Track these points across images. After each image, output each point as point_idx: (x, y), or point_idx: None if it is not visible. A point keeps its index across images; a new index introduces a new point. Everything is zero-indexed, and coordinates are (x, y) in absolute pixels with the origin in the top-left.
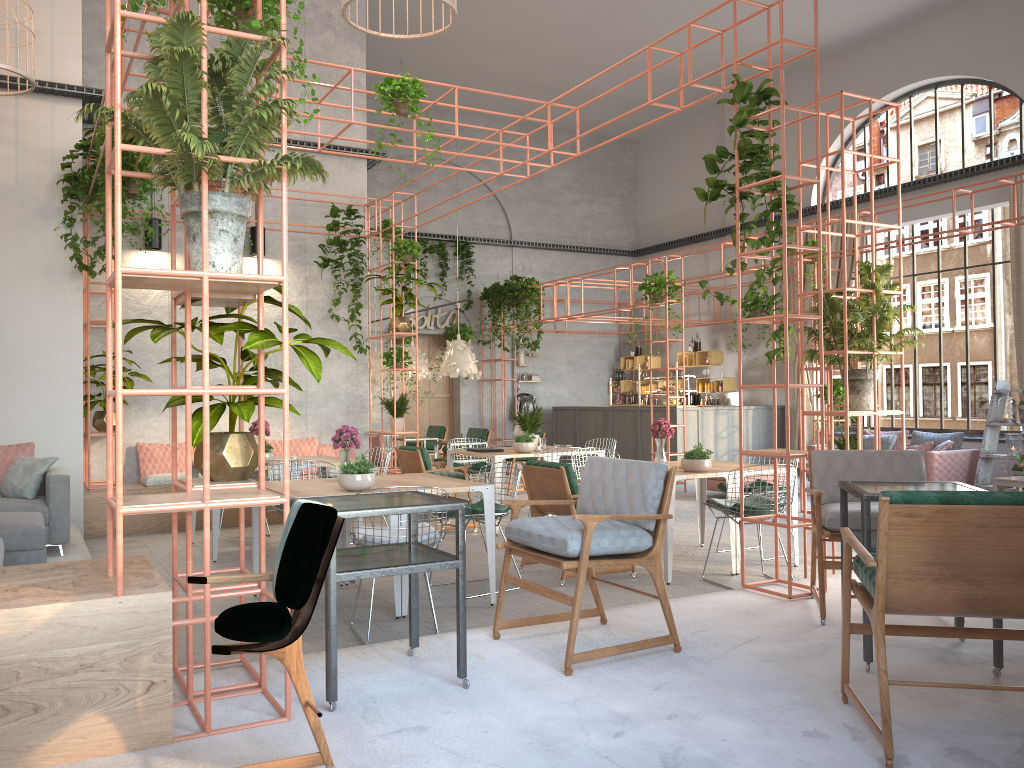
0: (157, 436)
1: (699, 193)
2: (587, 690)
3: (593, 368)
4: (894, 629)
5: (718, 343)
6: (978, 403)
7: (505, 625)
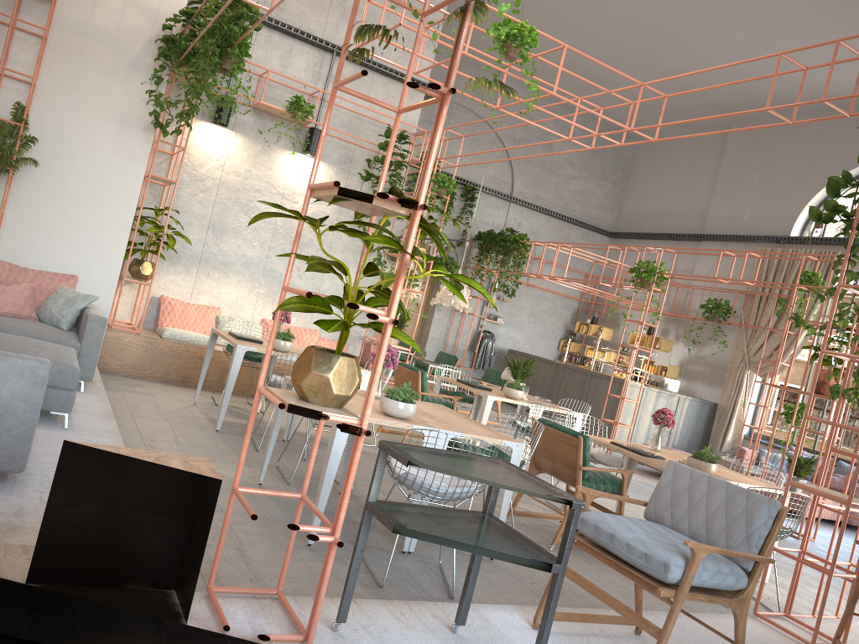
0: (180, 293)
1: (813, 212)
2: None
3: (550, 324)
4: None
5: (671, 333)
6: (854, 435)
7: None
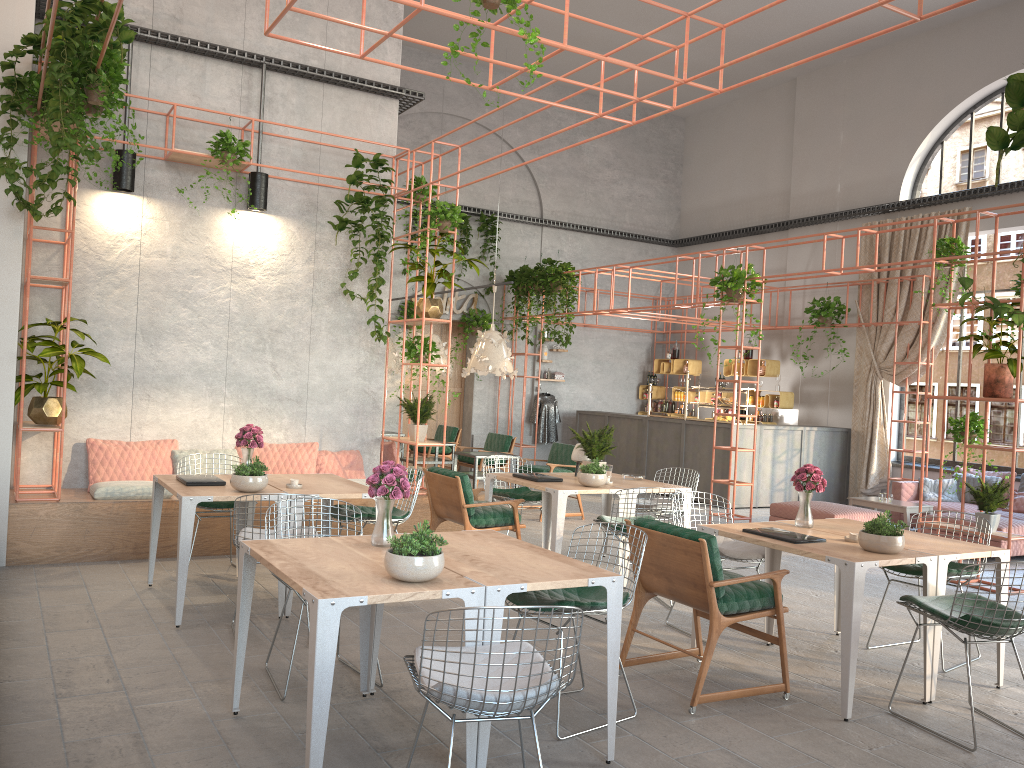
0: (114, 431)
1: (994, 136)
2: None
3: (622, 369)
4: None
5: (774, 351)
6: (1008, 429)
7: None
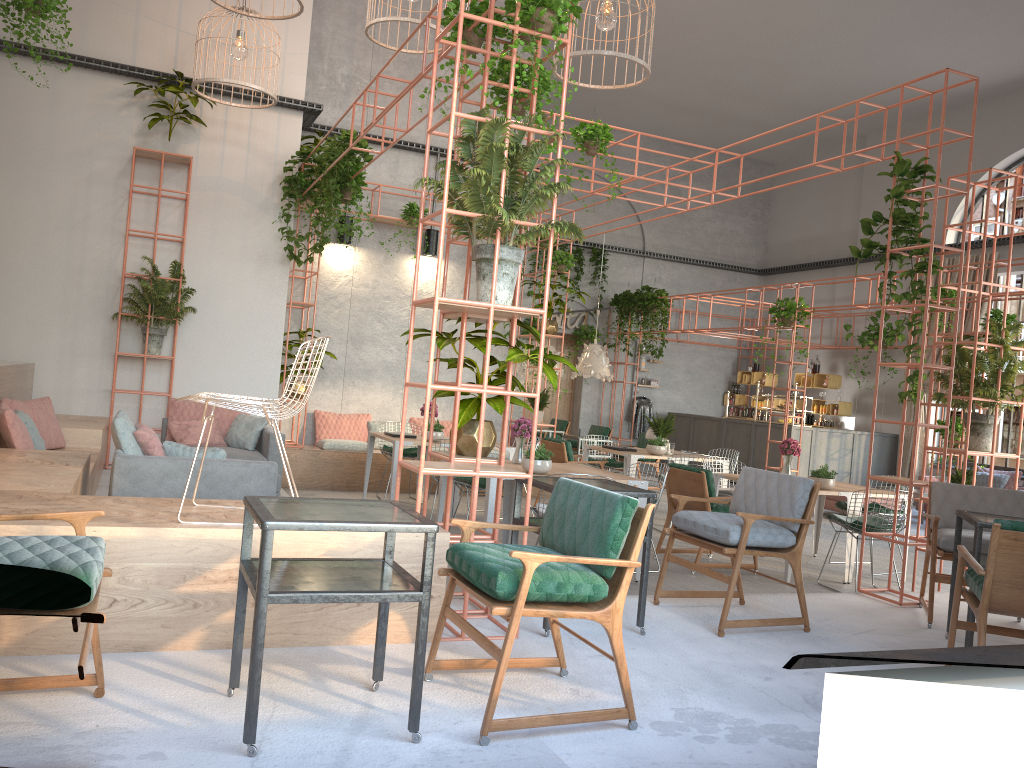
0: (331, 406)
1: (853, 250)
2: (738, 648)
3: (710, 379)
4: (993, 629)
5: (837, 368)
6: None
7: (664, 594)
